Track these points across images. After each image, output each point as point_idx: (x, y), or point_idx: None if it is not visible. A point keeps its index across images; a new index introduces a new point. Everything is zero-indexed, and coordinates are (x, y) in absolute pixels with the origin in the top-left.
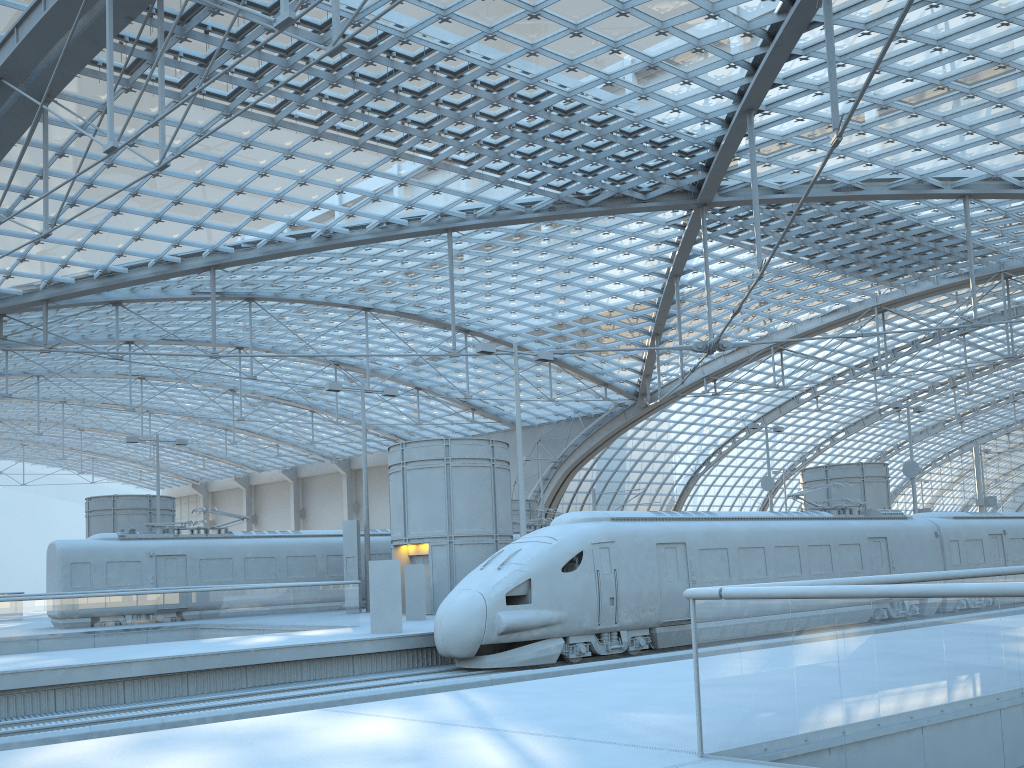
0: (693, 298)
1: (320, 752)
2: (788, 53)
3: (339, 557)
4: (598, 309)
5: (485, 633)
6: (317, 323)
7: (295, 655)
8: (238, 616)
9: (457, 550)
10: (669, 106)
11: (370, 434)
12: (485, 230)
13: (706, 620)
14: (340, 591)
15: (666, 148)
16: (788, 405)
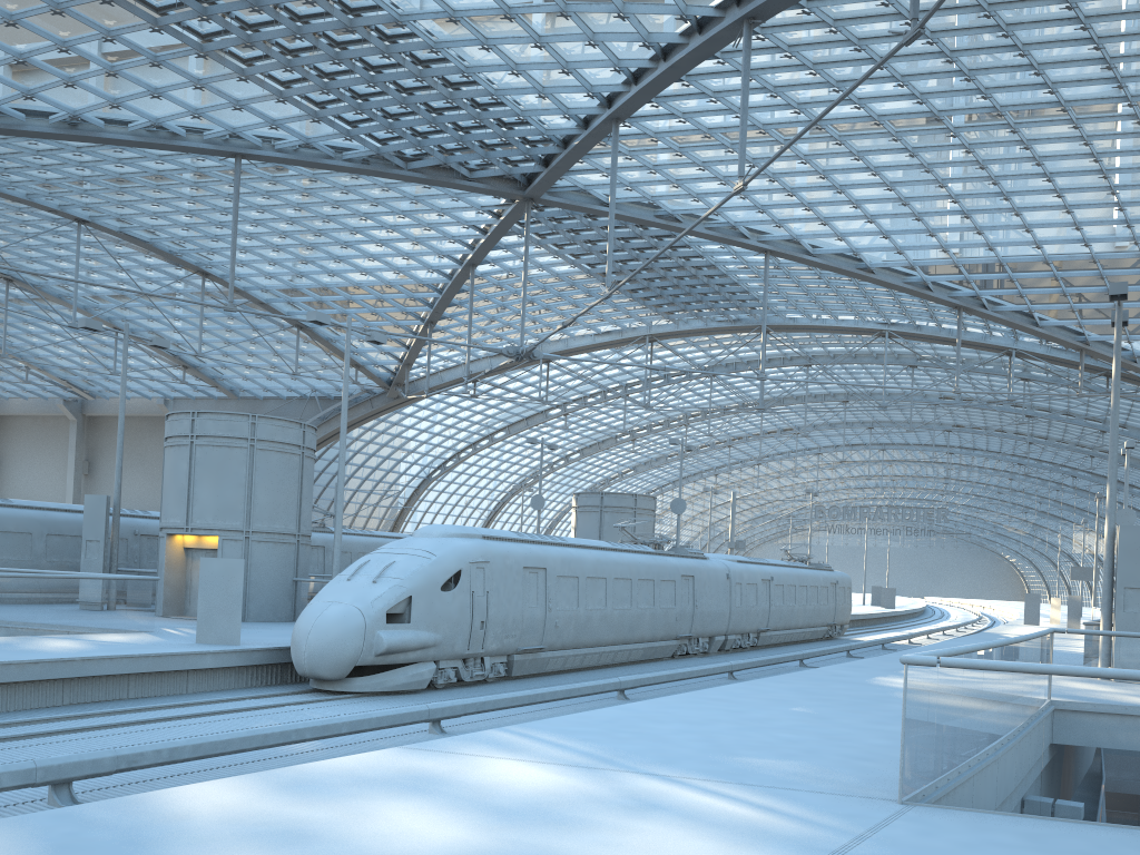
0: (480, 291)
1: (534, 799)
2: (679, 77)
3: (63, 538)
4: (373, 281)
5: (362, 653)
6: (0, 223)
7: (127, 668)
8: (6, 611)
9: (254, 548)
10: (535, 90)
11: (31, 374)
12: (276, 165)
13: (918, 684)
14: (135, 588)
15: (512, 130)
16: (536, 418)
